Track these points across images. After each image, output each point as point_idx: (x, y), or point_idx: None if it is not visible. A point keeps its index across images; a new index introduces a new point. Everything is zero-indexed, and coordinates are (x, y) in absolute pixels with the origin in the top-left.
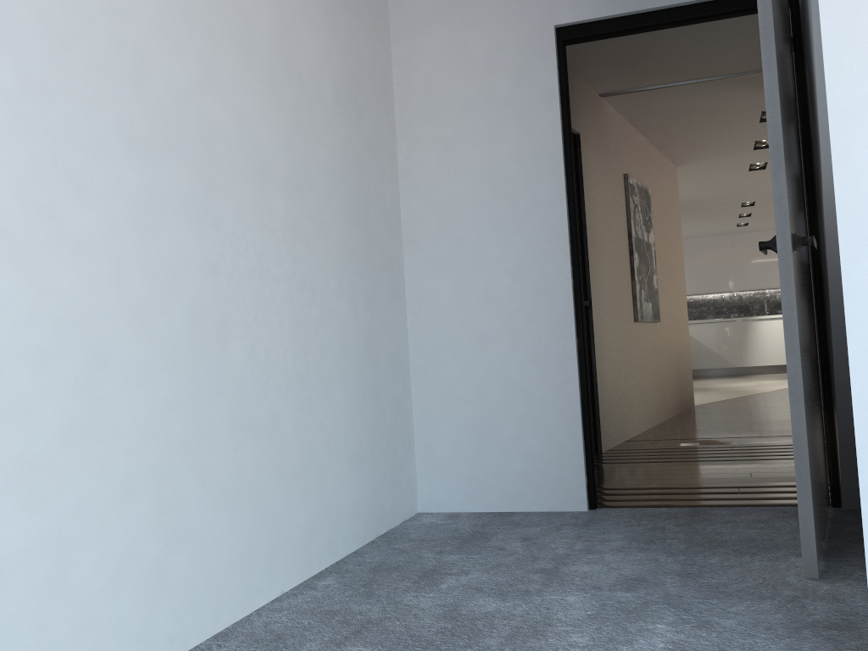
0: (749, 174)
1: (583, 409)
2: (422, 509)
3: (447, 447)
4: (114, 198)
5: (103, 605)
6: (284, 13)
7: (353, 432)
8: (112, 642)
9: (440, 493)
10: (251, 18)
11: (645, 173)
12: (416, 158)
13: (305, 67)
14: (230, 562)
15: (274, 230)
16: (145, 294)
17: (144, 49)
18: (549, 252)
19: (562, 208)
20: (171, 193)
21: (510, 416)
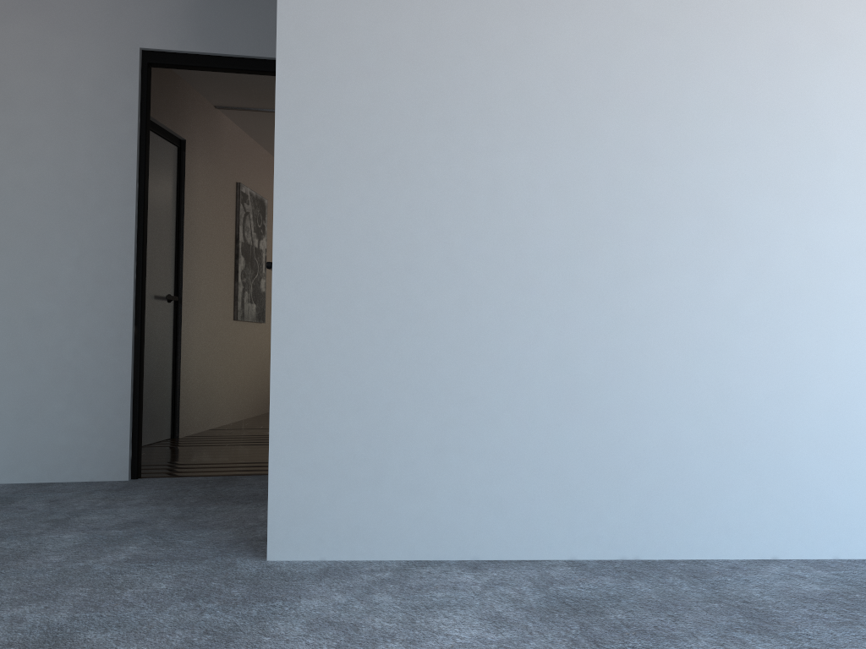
0: None
1: (134, 390)
2: None
3: None
4: None
5: None
6: None
7: None
8: None
9: None
10: None
11: (264, 184)
12: None
13: None
14: None
15: None
16: None
17: None
18: (115, 247)
19: (131, 210)
20: None
21: (60, 394)
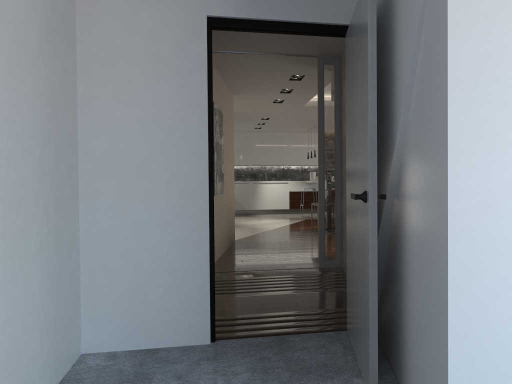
0: (272, 104)
1: (211, 277)
2: (85, 351)
3: (108, 305)
4: None
5: None
6: None
7: (43, 311)
8: None
9: (100, 339)
10: None
11: (220, 100)
12: (93, 90)
13: (18, 16)
14: None
15: None
16: None
17: None
18: (194, 170)
19: (205, 141)
20: None
21: (159, 282)
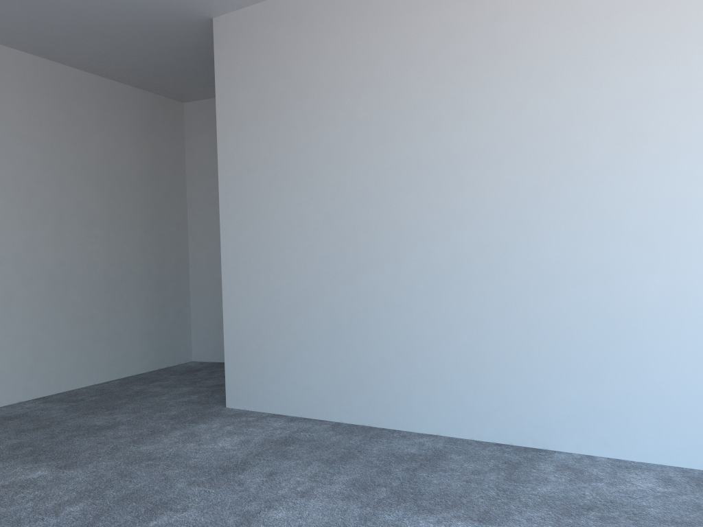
0: None
1: None
2: (194, 359)
3: (204, 332)
4: (16, 243)
5: (9, 375)
6: (107, 150)
7: (144, 323)
8: (12, 387)
9: (201, 353)
10: (86, 159)
11: None
12: (194, 195)
13: (119, 169)
14: (66, 369)
15: (96, 242)
16: (29, 274)
17: (30, 188)
18: None
19: None
20: (42, 237)
21: None
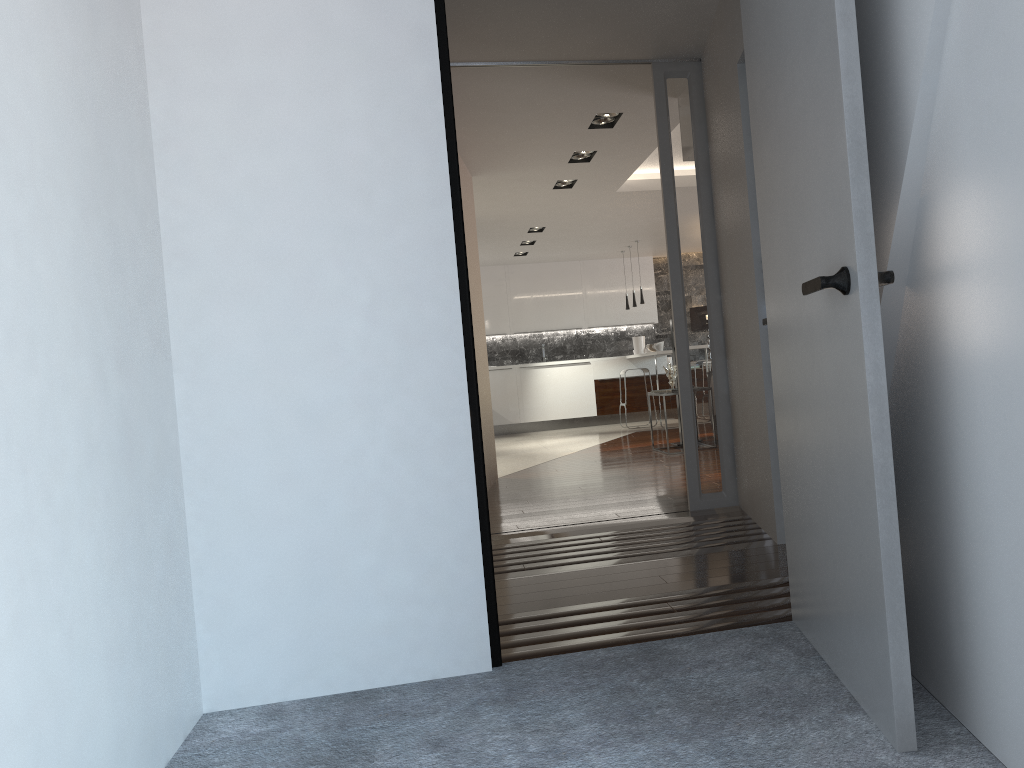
0: (552, 192)
1: (482, 519)
2: (211, 706)
3: (255, 599)
4: None
5: None
6: None
7: (109, 607)
8: None
9: (244, 676)
10: None
11: None
12: (187, 113)
13: None
14: None
15: None
16: None
17: None
18: (426, 280)
19: (446, 213)
20: None
21: (367, 539)
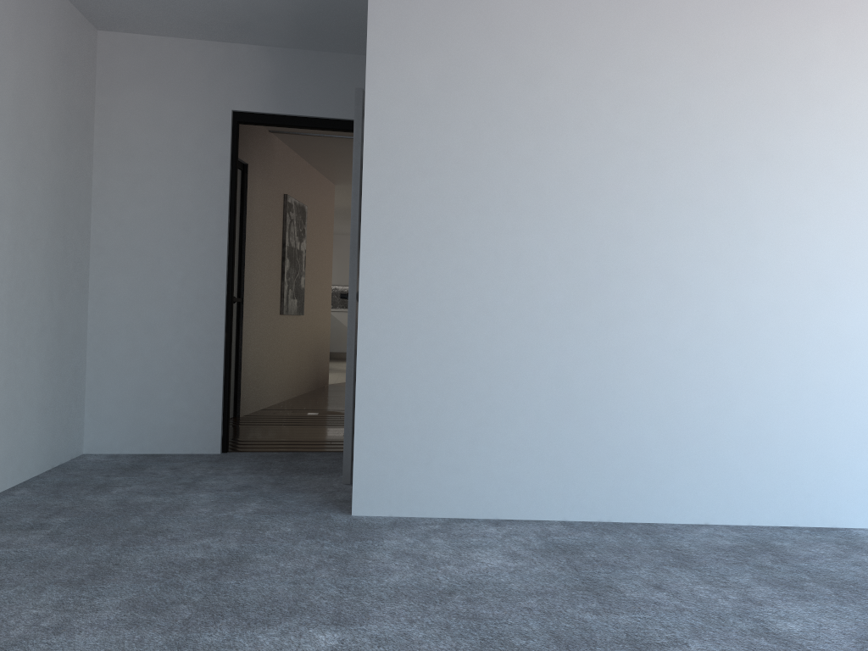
0: None
1: (225, 383)
2: (87, 451)
3: (113, 406)
4: None
5: None
6: (22, 86)
7: (42, 390)
8: None
9: (104, 440)
10: (0, 94)
11: (304, 192)
12: (109, 184)
13: (33, 122)
14: None
15: (3, 245)
16: None
17: None
18: (211, 270)
19: (224, 240)
20: None
21: (168, 385)
